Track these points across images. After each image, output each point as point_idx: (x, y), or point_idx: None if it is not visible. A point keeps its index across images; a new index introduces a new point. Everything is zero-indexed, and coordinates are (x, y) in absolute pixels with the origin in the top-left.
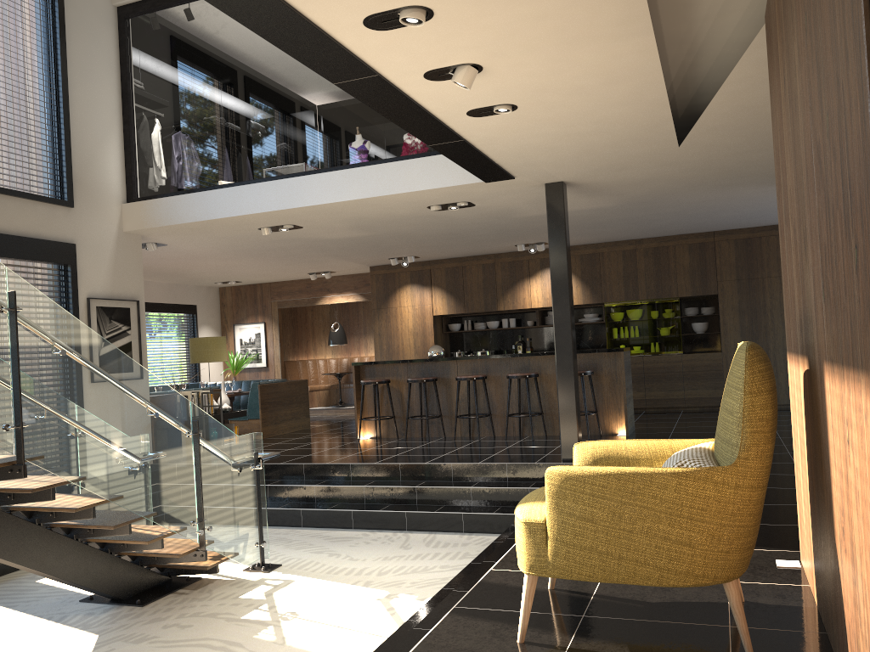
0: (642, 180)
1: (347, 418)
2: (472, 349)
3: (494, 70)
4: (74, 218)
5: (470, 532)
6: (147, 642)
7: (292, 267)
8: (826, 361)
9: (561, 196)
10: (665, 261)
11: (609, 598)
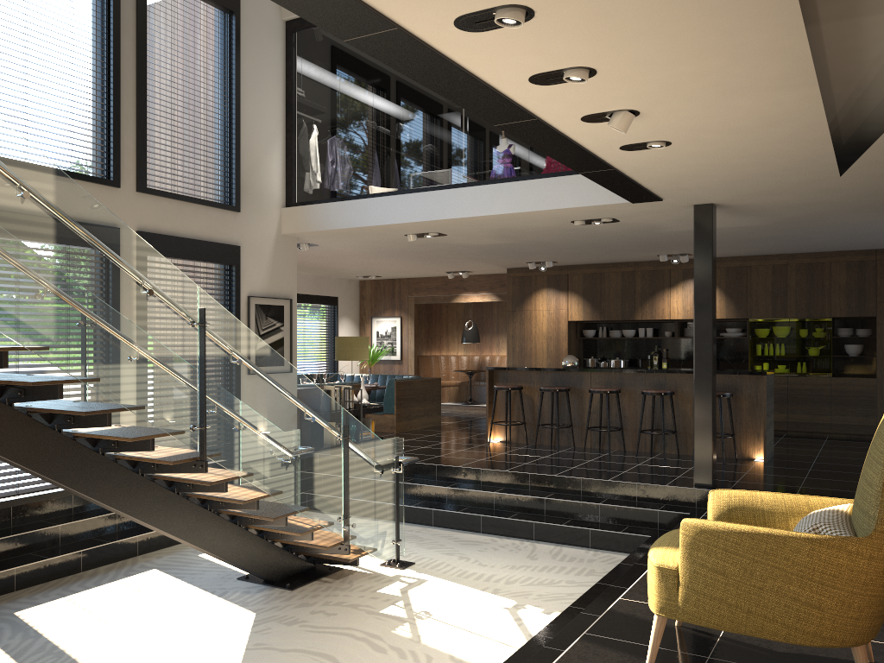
0: (798, 203)
1: (476, 416)
2: (606, 356)
3: (650, 114)
4: (240, 222)
5: (596, 548)
6: (298, 625)
7: (431, 267)
8: None
9: (709, 218)
10: (819, 279)
11: (735, 642)
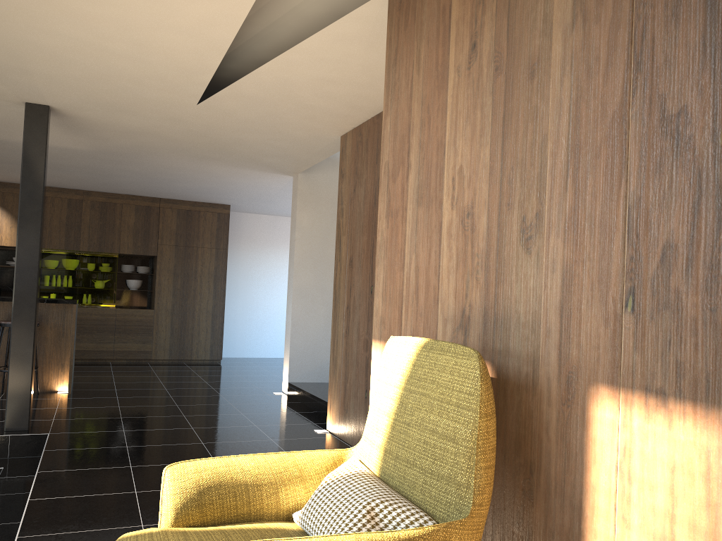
0: (136, 130)
1: None
2: None
3: None
4: None
5: None
6: None
7: None
8: (613, 386)
9: (45, 122)
10: (111, 217)
11: None
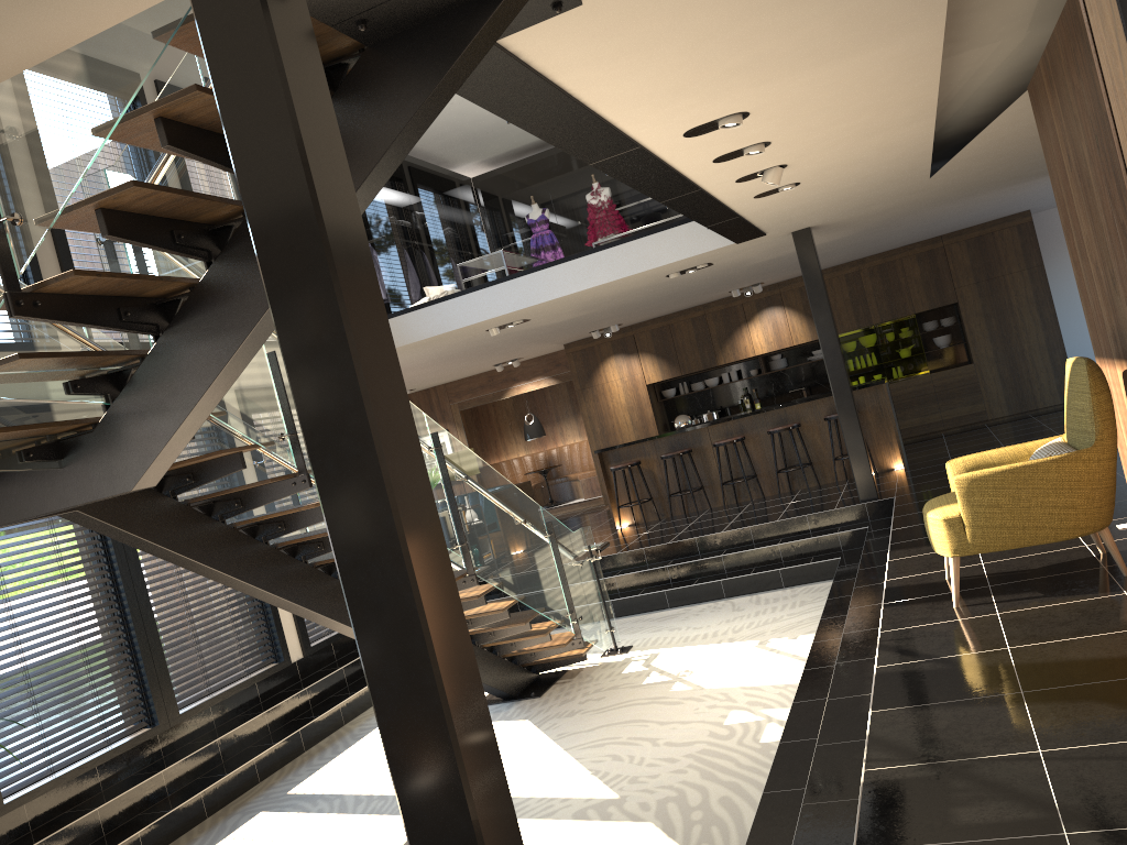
0: (885, 209)
1: (570, 515)
2: (693, 413)
3: (795, 164)
4: None
5: (790, 586)
6: (579, 713)
7: (482, 362)
8: None
9: (810, 242)
10: (894, 278)
11: (1000, 573)
